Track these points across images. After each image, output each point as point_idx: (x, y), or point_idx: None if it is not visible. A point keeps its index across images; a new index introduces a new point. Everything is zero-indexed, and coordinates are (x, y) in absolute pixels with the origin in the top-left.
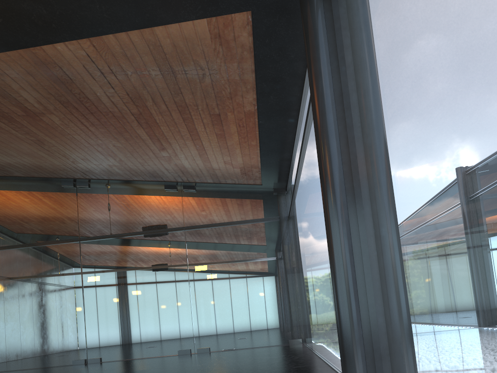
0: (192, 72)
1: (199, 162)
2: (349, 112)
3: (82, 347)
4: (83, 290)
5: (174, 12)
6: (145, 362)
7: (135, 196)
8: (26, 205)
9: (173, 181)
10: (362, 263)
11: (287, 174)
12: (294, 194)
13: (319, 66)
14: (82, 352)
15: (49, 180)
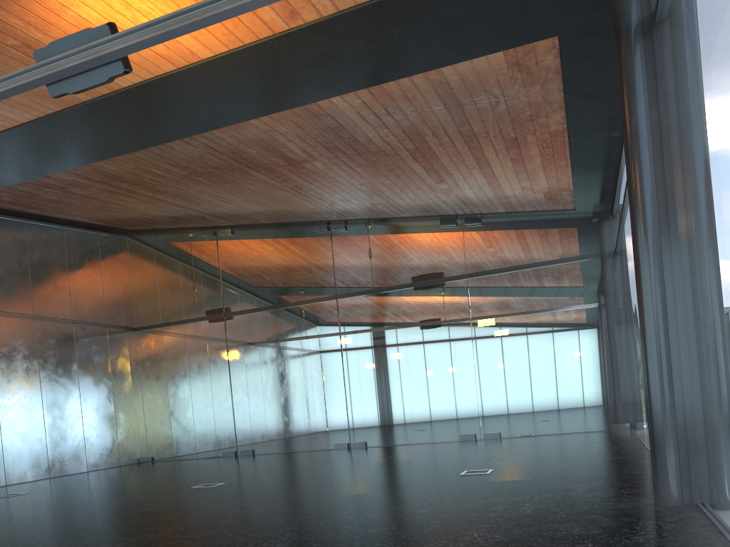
0: (483, 101)
1: (487, 191)
2: (670, 175)
3: (344, 429)
4: (343, 360)
5: (465, 52)
6: (420, 448)
7: (402, 238)
8: (275, 257)
9: (451, 215)
10: (679, 346)
11: (612, 194)
12: (622, 226)
13: (635, 123)
14: (344, 434)
15: (299, 225)
